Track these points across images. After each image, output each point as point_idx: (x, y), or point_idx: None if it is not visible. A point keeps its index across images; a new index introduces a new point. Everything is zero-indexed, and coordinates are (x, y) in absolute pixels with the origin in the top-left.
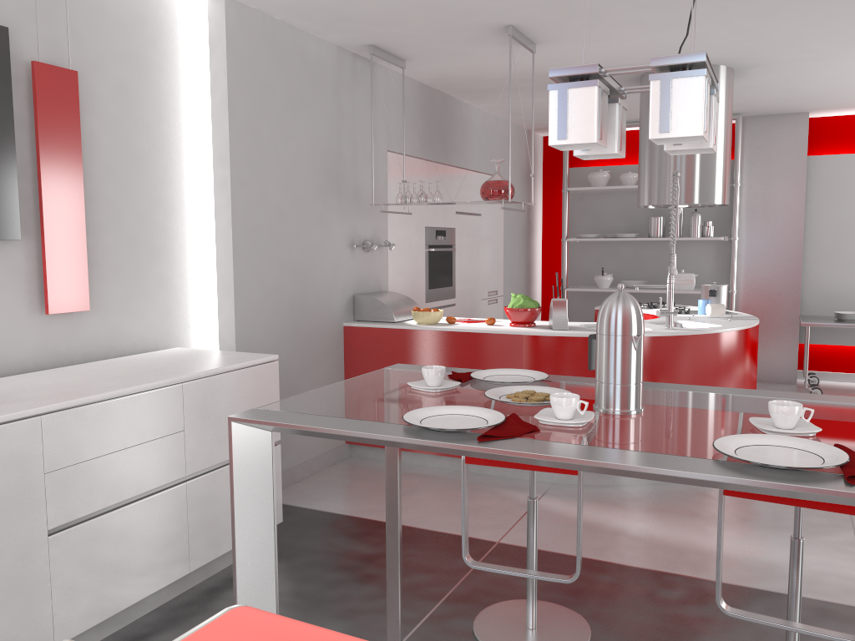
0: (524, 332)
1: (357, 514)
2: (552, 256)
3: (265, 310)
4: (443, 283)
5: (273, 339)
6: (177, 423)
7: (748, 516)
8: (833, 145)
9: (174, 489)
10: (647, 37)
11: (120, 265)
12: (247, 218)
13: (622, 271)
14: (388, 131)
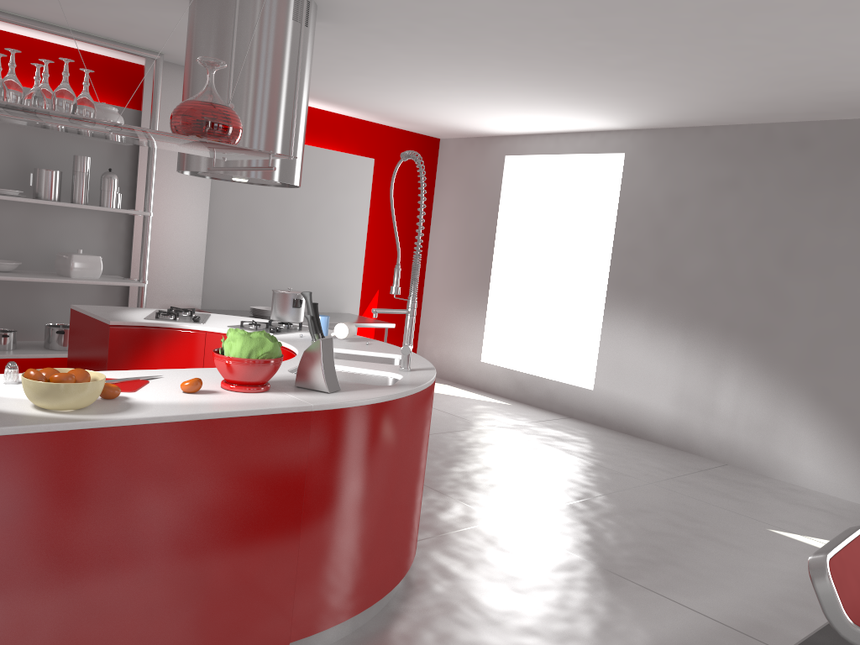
0: (316, 406)
1: None
2: None
3: None
4: None
5: None
6: None
7: (539, 590)
8: None
9: None
10: None
11: None
12: None
13: None
14: None
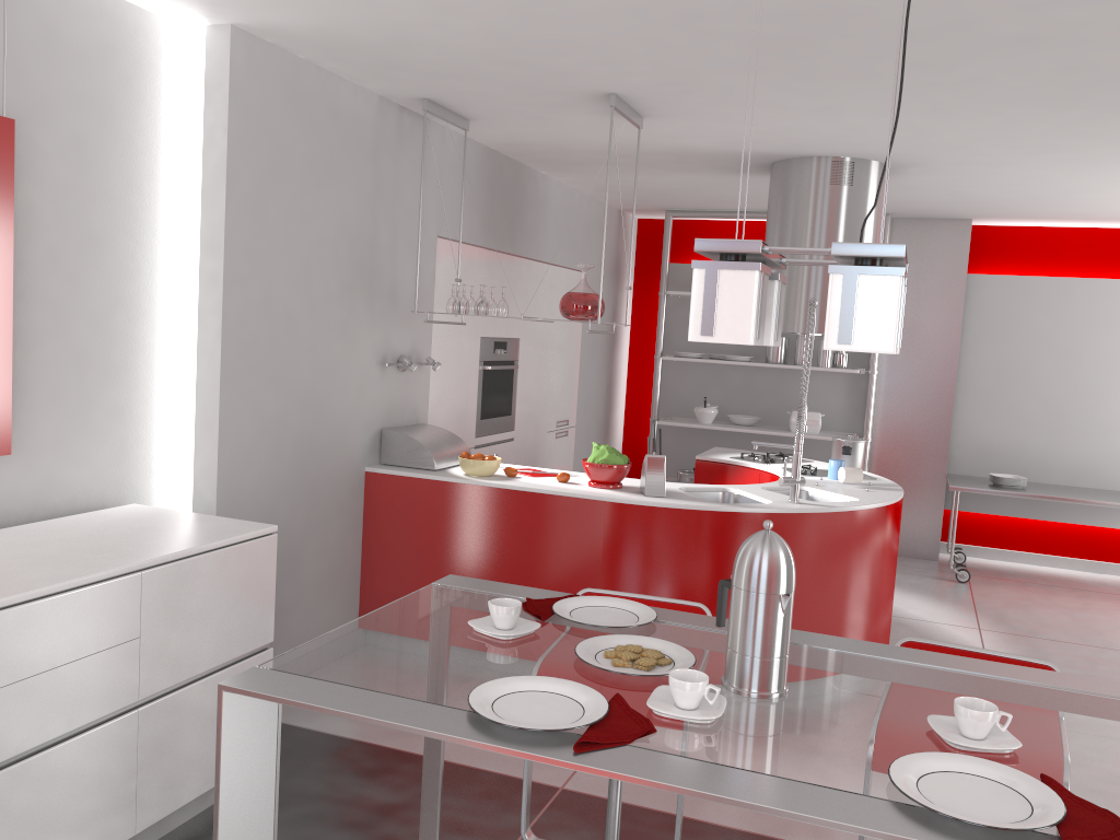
0: (608, 498)
1: (372, 739)
2: (640, 375)
3: (260, 452)
4: (500, 411)
5: (269, 491)
6: (131, 628)
7: None
8: (999, 262)
9: (120, 720)
10: (786, 122)
11: (59, 389)
12: (243, 327)
13: (729, 402)
14: (440, 210)
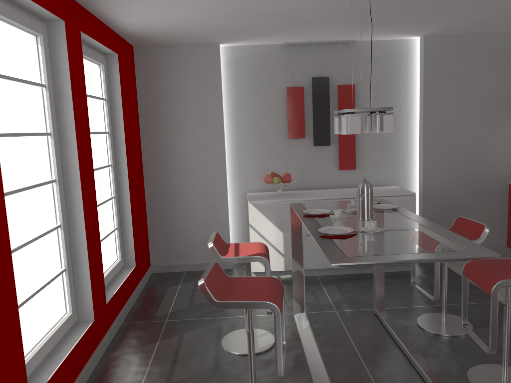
0: None
1: (461, 273)
2: None
3: (443, 172)
4: None
5: (448, 186)
6: None
7: None
8: None
9: None
10: None
11: (372, 152)
12: (433, 131)
13: None
14: None
